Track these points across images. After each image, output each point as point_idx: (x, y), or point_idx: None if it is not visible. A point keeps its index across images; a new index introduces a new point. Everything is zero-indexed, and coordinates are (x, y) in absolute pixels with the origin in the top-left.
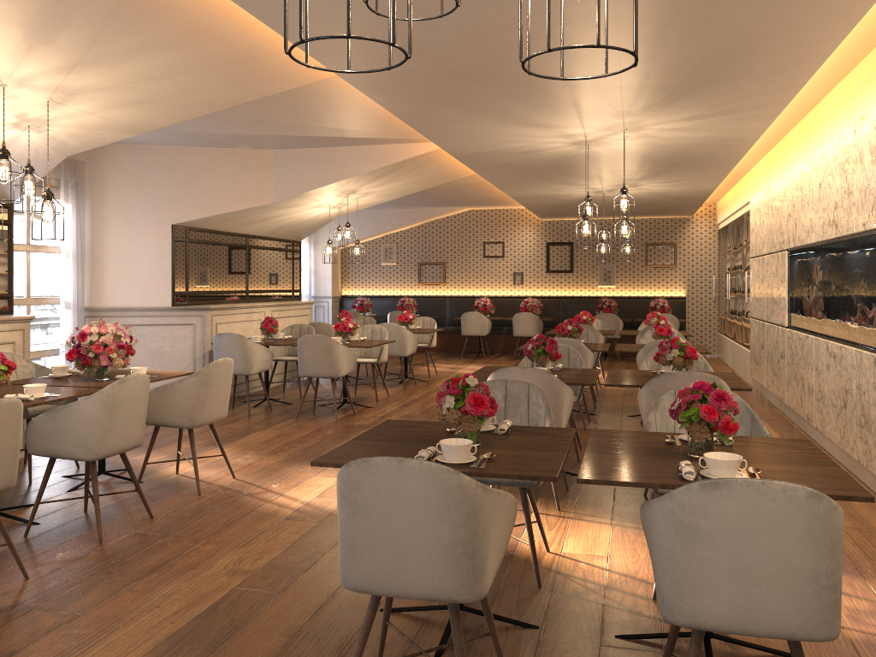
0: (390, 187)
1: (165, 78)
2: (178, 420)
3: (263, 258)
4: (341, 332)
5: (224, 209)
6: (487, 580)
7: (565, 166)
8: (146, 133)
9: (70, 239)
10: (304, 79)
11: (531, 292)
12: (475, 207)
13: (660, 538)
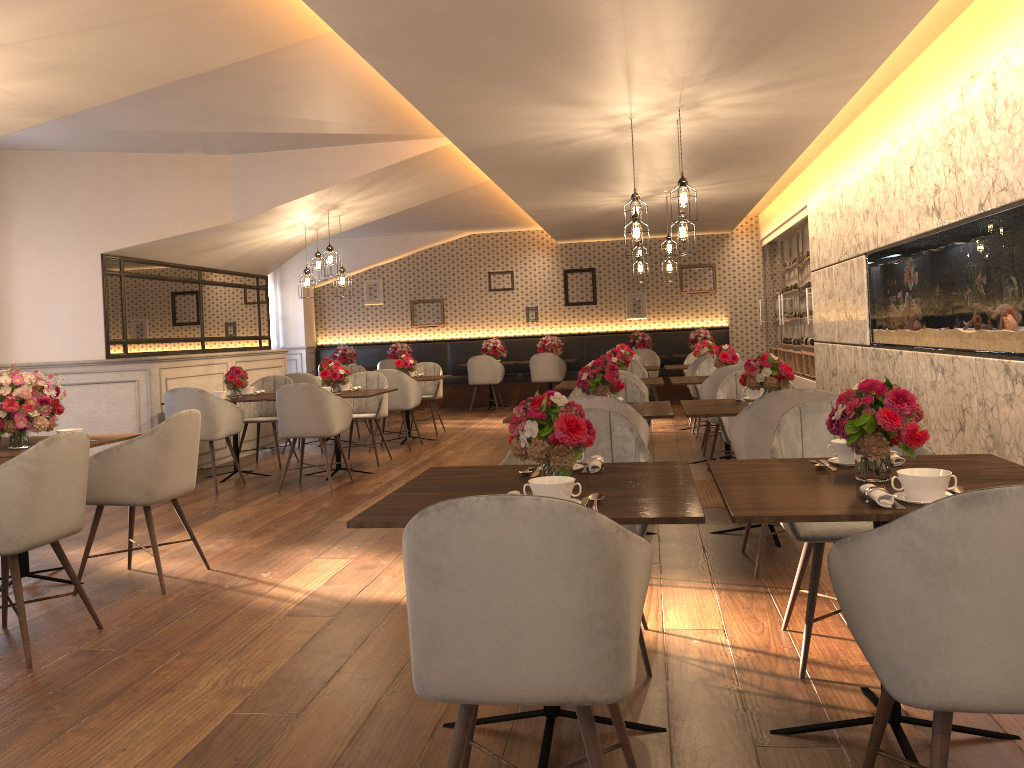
0: (380, 200)
1: (91, 31)
2: (129, 495)
3: (222, 297)
4: (330, 380)
5: (170, 231)
6: (634, 667)
7: (597, 164)
8: (62, 134)
9: None
10: (278, 39)
11: (548, 329)
12: (476, 230)
13: (890, 585)
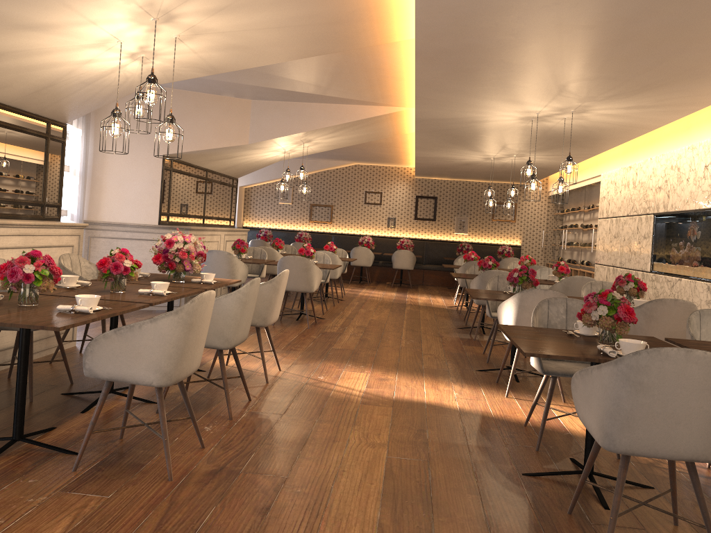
0: (335, 140)
1: (272, 29)
2: (252, 319)
3: (215, 190)
4: (304, 255)
5: (208, 145)
6: None
7: (490, 135)
8: None
9: (79, 160)
10: (361, 43)
11: (401, 234)
12: (362, 162)
13: None
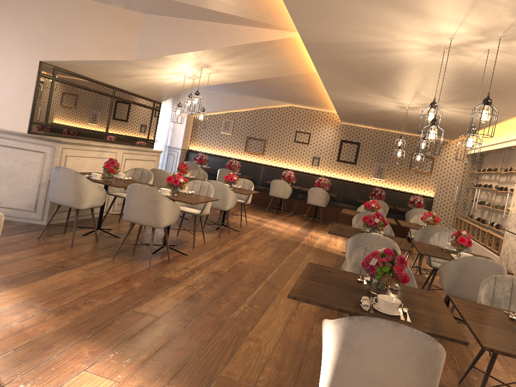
0: (238, 69)
1: None
2: None
3: (126, 109)
4: (172, 184)
5: (90, 56)
6: None
7: (397, 75)
8: None
9: None
10: None
11: (323, 172)
12: (295, 104)
13: None
